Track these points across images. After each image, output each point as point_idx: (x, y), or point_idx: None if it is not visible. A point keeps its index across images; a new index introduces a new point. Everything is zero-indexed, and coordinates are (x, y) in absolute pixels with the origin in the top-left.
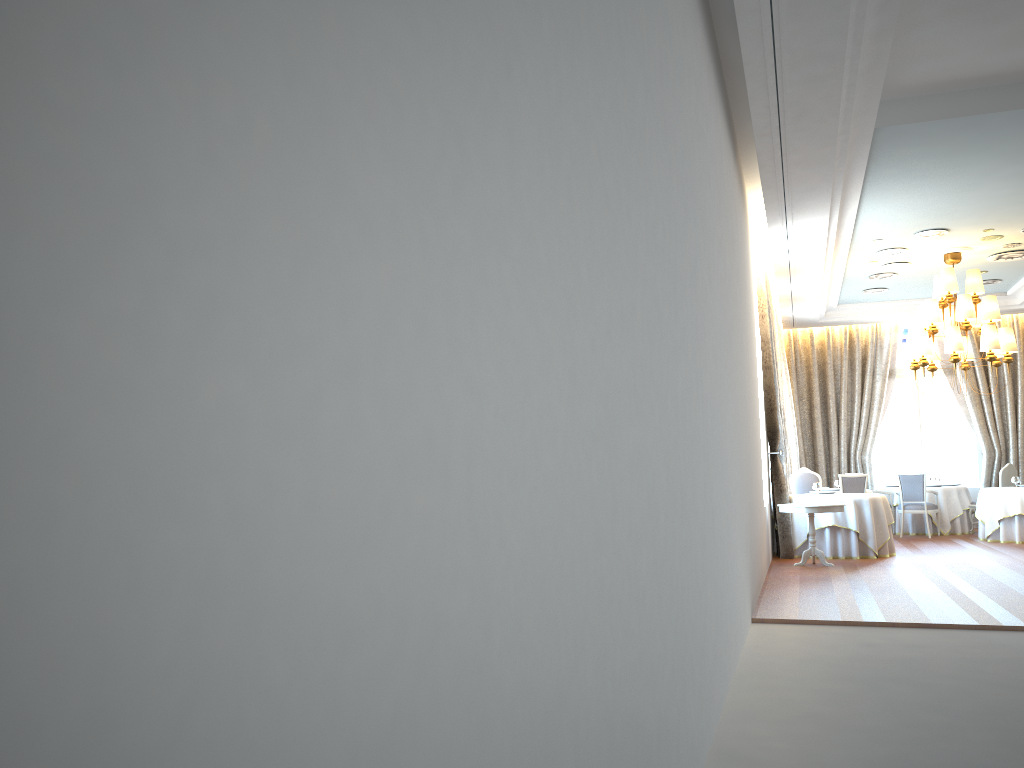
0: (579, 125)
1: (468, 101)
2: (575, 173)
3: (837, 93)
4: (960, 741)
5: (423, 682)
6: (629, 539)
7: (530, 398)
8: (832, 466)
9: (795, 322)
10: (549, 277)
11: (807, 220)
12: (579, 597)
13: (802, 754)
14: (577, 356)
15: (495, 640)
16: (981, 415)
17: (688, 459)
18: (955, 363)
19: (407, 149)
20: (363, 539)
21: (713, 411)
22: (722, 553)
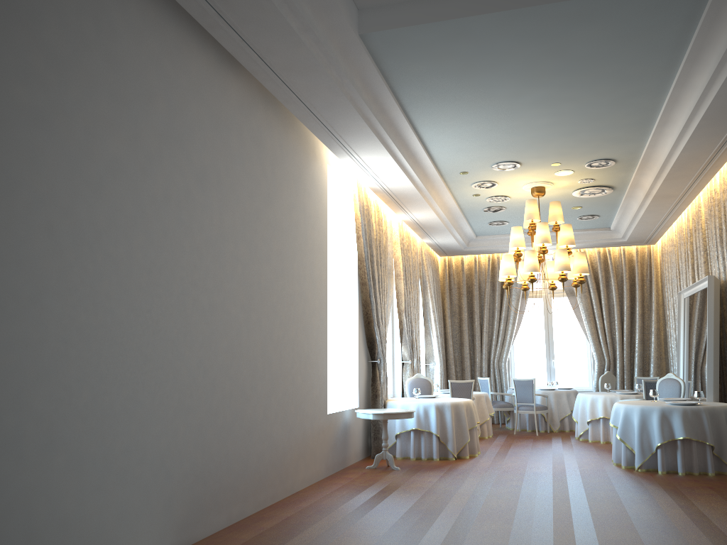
0: None
1: None
2: None
3: None
4: None
5: None
6: None
7: None
8: (476, 370)
9: (444, 250)
10: None
11: (361, 143)
12: None
13: None
14: None
15: None
16: (594, 330)
17: None
18: (532, 283)
19: None
20: None
21: None
22: None
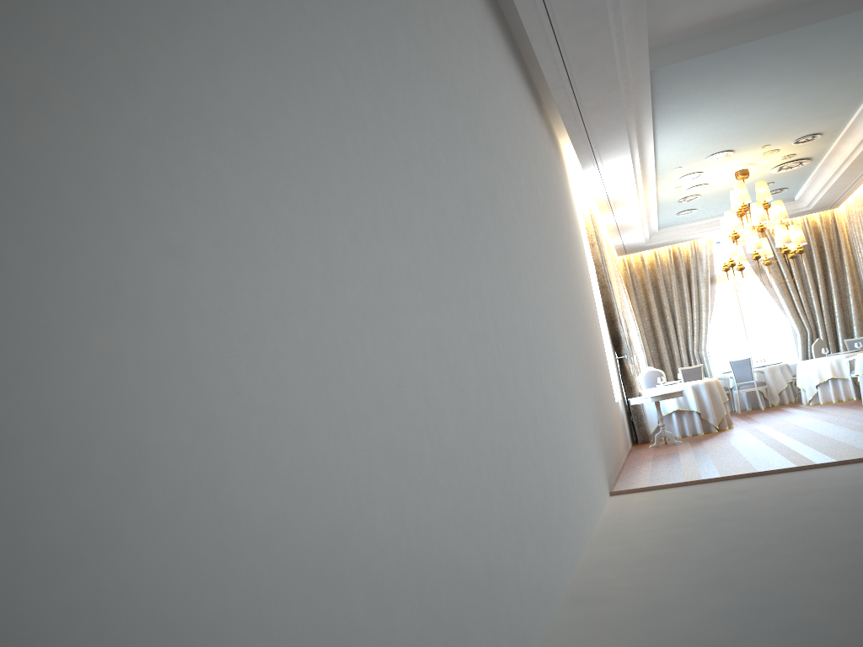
0: (314, 52)
1: (143, 5)
2: (312, 91)
3: (609, 42)
4: (774, 556)
5: (125, 501)
6: (427, 408)
7: (265, 271)
8: (676, 364)
9: (626, 249)
10: (283, 172)
11: (613, 158)
12: (358, 450)
13: (641, 587)
14: (332, 244)
15: (234, 475)
16: (790, 303)
17: (504, 350)
18: (757, 260)
19: (52, 32)
20: (15, 364)
21: (535, 315)
22: (562, 434)
